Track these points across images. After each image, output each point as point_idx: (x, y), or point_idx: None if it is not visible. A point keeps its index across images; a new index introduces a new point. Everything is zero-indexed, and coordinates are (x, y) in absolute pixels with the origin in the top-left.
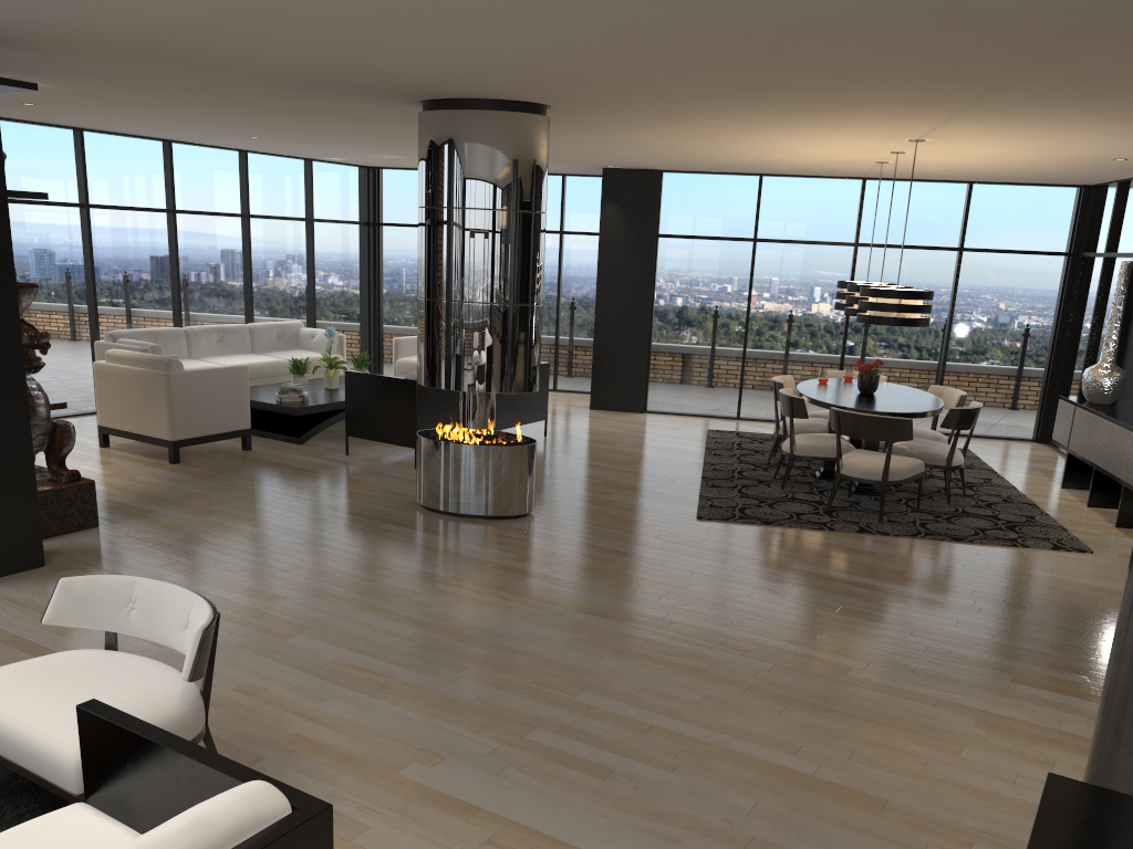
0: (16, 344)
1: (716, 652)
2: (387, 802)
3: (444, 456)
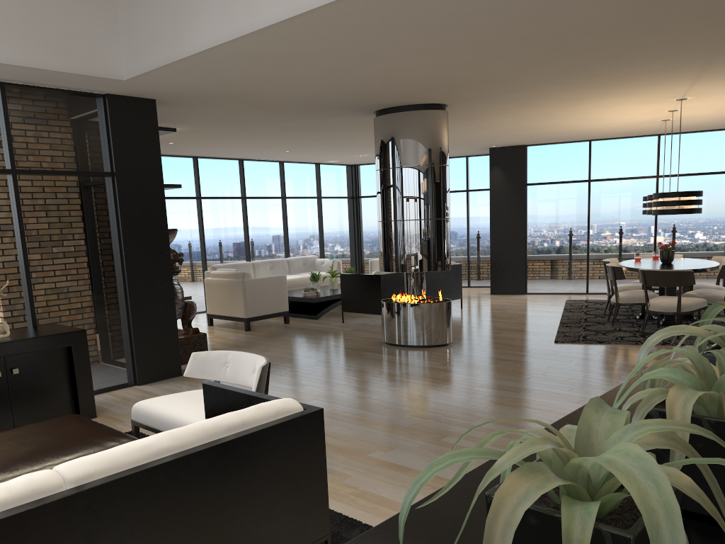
0: (167, 255)
1: (560, 402)
2: (361, 466)
3: (396, 311)
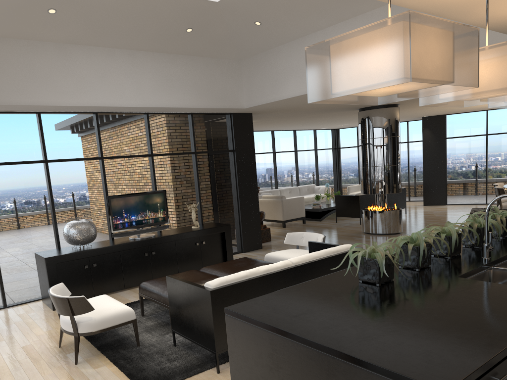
0: (256, 188)
1: None
2: None
3: (371, 215)
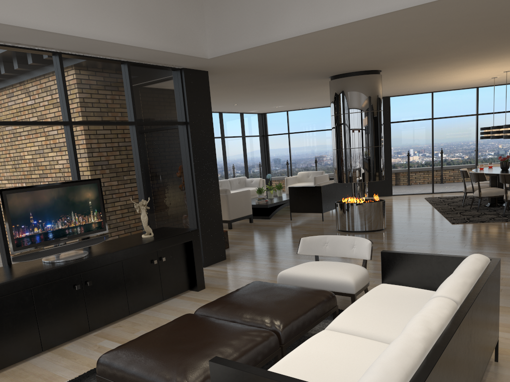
0: (216, 177)
1: (504, 258)
2: None
3: (350, 209)
